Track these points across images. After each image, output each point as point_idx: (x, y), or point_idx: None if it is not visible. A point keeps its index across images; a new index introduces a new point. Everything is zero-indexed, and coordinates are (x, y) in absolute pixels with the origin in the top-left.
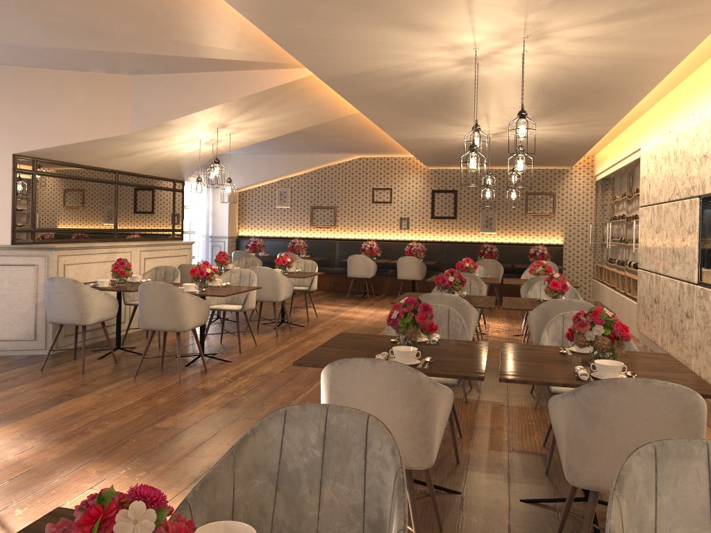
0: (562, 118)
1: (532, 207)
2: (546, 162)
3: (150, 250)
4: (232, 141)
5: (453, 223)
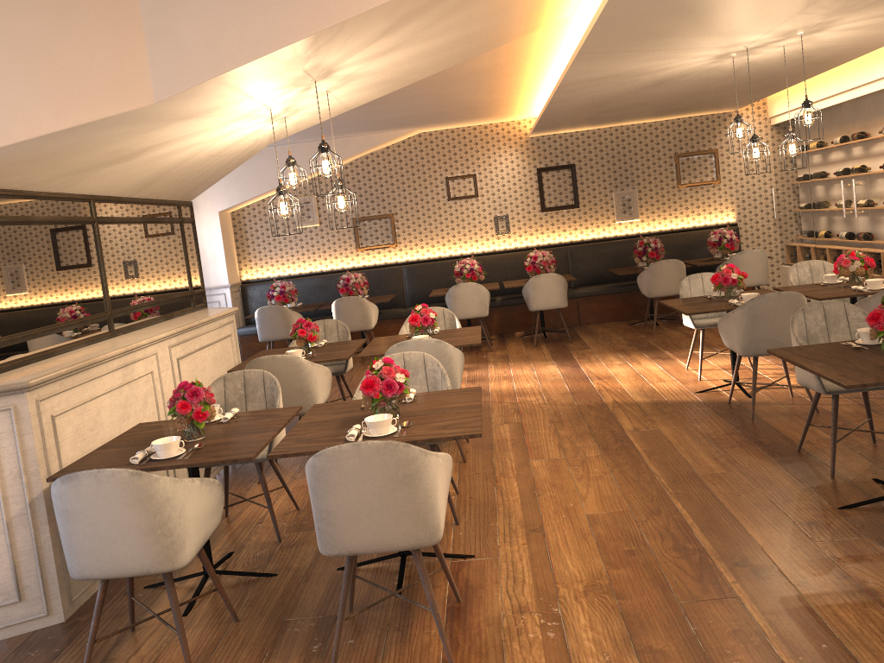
0: None
1: (687, 174)
2: (723, 102)
3: (182, 341)
4: (316, 109)
5: (574, 215)
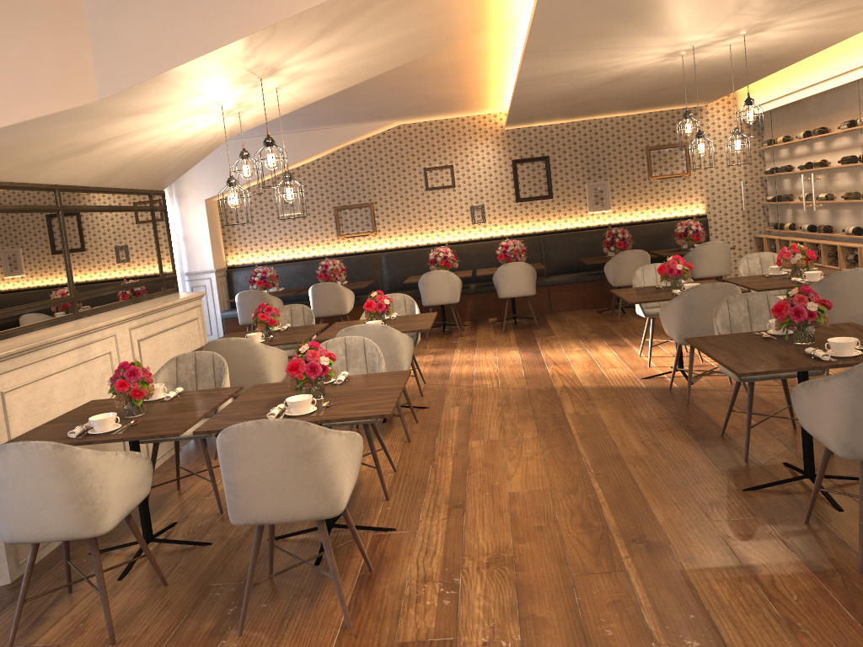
0: None
1: (658, 167)
2: (690, 97)
3: (144, 323)
4: (271, 104)
5: (548, 205)
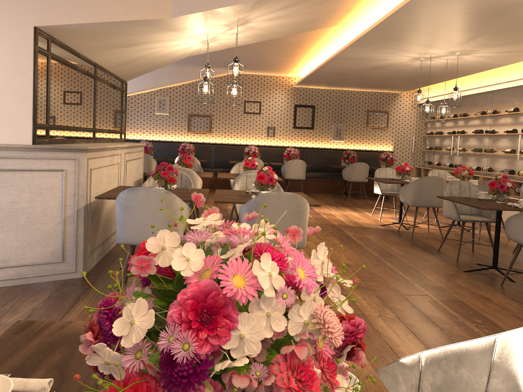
0: (522, 46)
1: (372, 121)
2: (399, 86)
3: (128, 152)
4: (223, 42)
5: (310, 133)
